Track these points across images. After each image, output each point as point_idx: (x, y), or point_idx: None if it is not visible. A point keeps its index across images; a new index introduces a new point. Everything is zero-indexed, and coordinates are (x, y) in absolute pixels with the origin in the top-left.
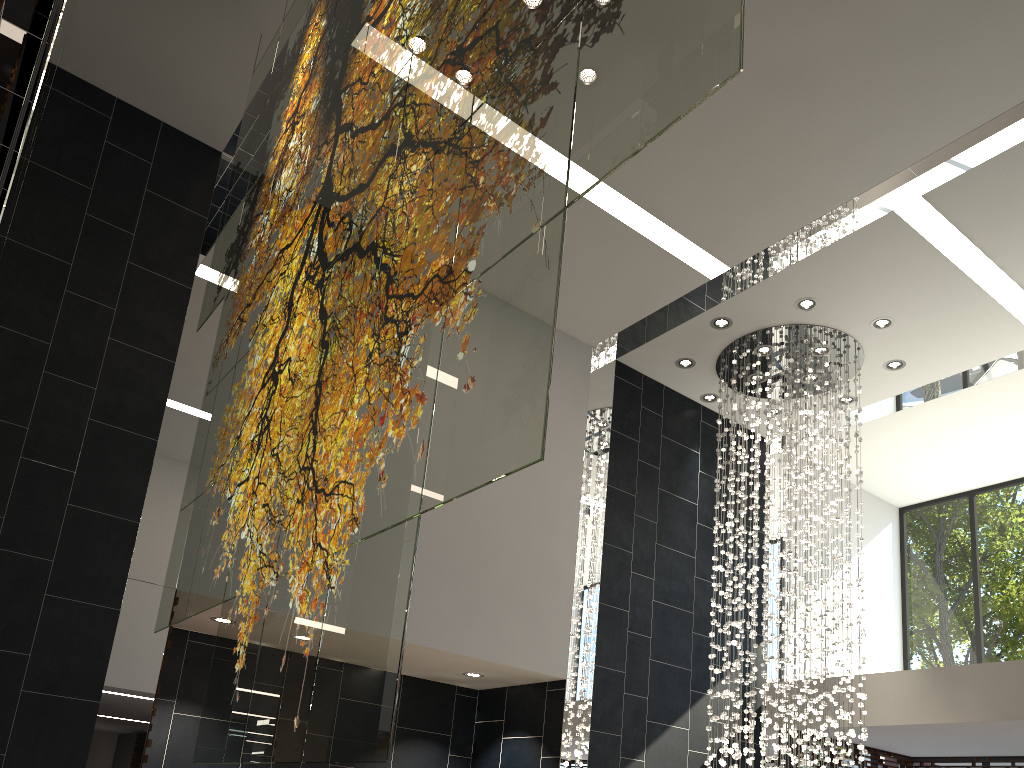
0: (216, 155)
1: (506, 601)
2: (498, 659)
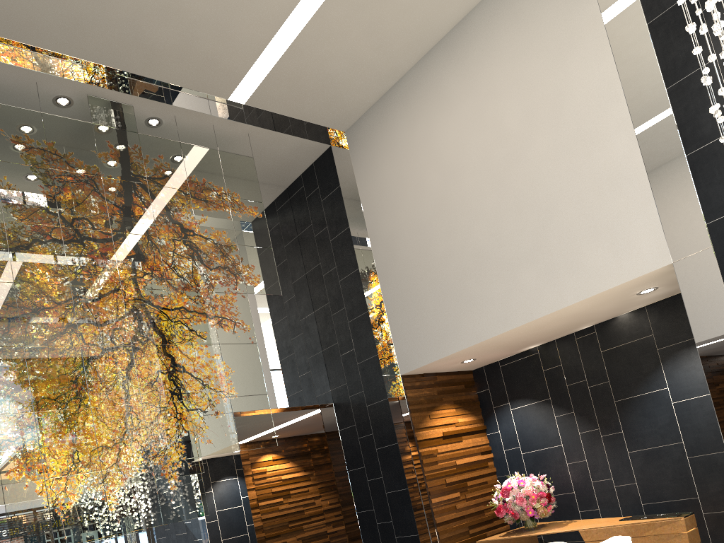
0: (330, 150)
1: (578, 240)
2: (589, 293)
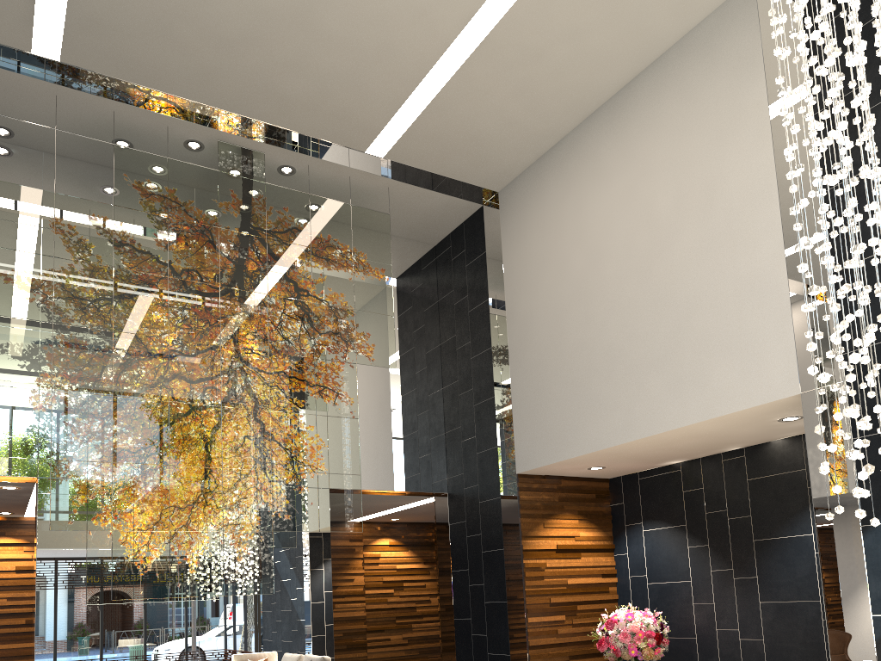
0: (481, 210)
1: (710, 352)
2: (713, 414)
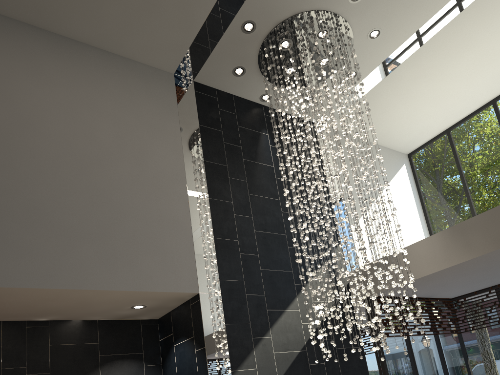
0: None
1: (139, 247)
2: (140, 288)
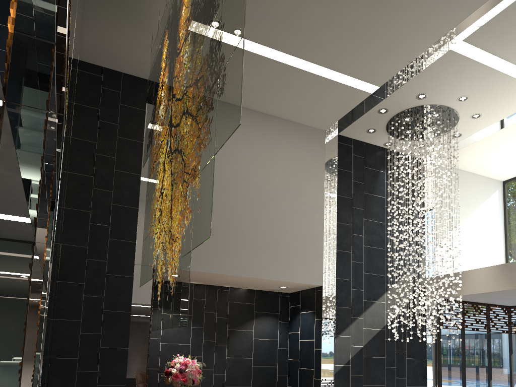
0: (145, 81)
1: (291, 254)
2: (290, 280)
